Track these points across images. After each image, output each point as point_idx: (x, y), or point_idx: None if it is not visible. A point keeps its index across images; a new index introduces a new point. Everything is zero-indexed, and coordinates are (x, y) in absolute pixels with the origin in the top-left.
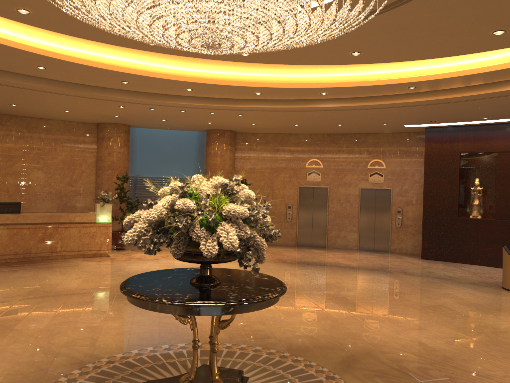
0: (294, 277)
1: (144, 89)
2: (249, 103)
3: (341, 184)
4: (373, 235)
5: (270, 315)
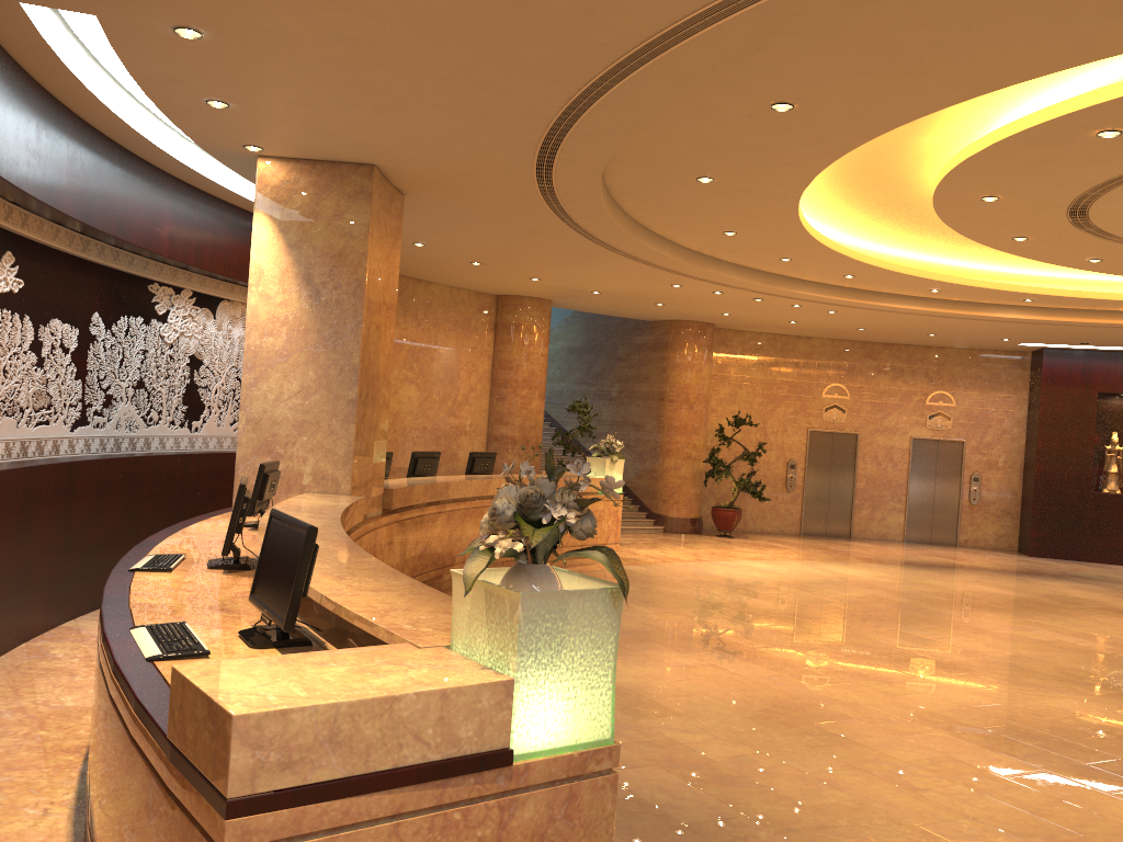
0: (982, 586)
1: (777, 267)
2: (892, 301)
3: (880, 429)
4: (930, 517)
5: None
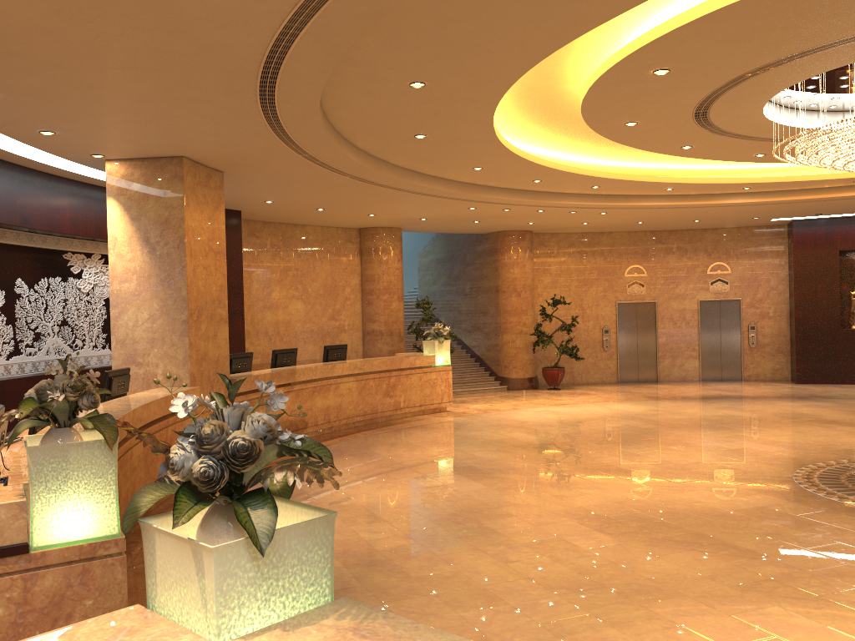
0: (729, 410)
1: (538, 187)
2: (641, 200)
3: (673, 296)
4: (719, 360)
5: (818, 439)
